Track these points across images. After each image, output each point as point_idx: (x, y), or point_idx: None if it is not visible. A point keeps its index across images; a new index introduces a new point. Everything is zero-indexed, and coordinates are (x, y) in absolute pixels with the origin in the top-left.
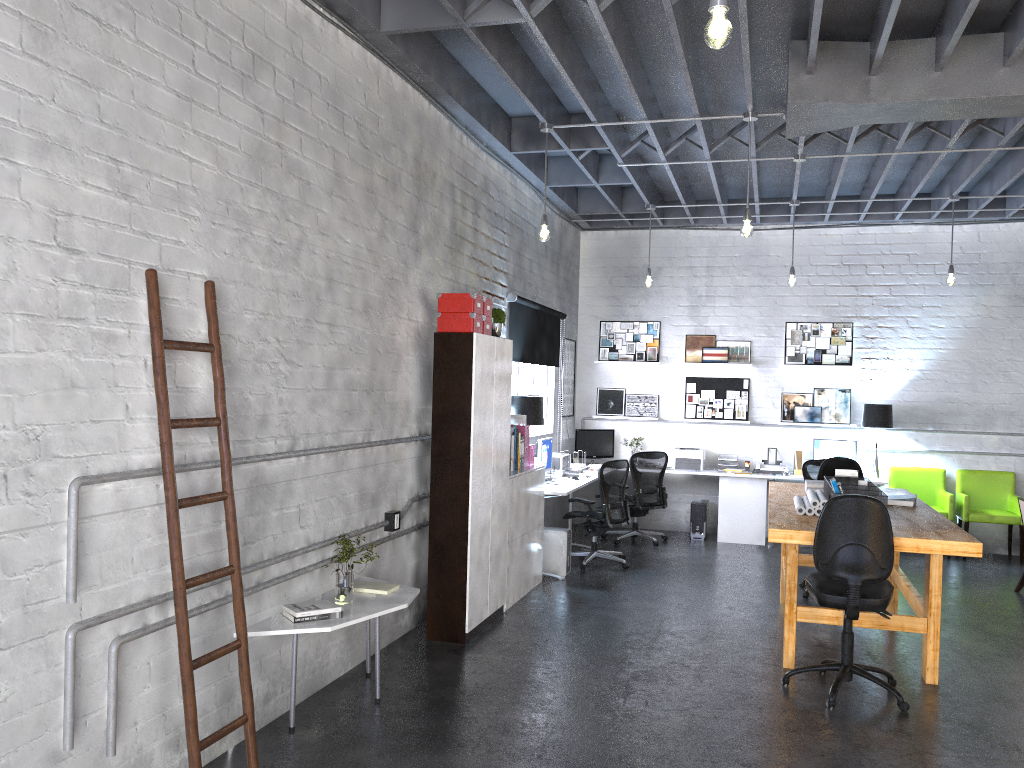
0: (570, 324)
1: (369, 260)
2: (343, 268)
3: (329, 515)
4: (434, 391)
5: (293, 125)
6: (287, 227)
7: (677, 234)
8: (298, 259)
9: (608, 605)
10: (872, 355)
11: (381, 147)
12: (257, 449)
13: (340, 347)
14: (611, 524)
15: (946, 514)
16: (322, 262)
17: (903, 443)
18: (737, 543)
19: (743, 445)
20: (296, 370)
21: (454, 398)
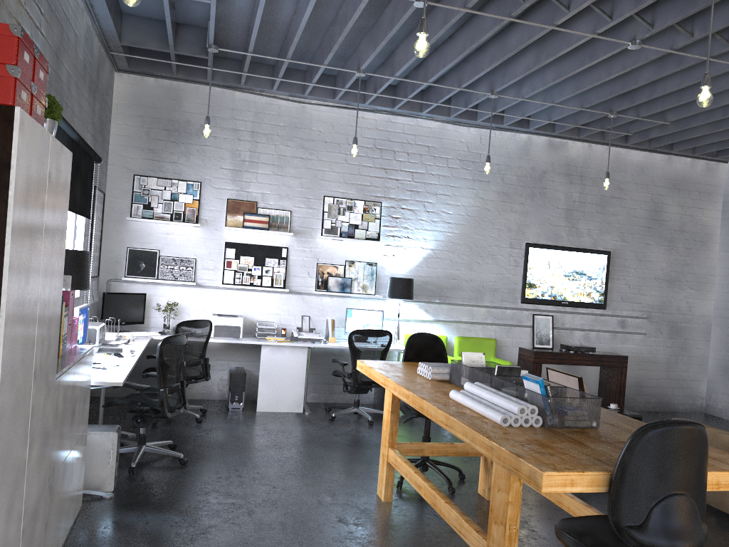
0: (101, 173)
1: None
2: None
3: None
4: None
5: None
6: None
7: (223, 93)
8: None
9: (195, 545)
10: (396, 233)
11: None
12: None
13: None
14: (170, 413)
15: None
16: None
17: (416, 313)
18: (276, 412)
19: (279, 312)
20: None
21: None
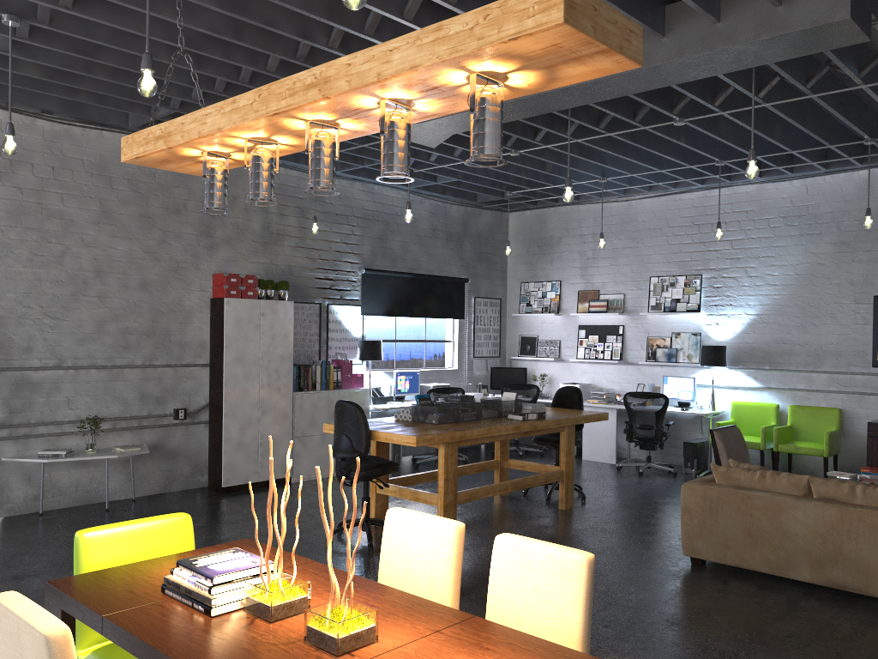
0: (490, 286)
1: (146, 257)
2: (114, 264)
3: (103, 405)
4: (210, 335)
5: (54, 191)
6: (49, 246)
7: (572, 209)
8: (62, 262)
9: None
10: (718, 302)
11: (159, 190)
12: (22, 364)
13: (112, 309)
14: None
15: (758, 444)
16: (89, 262)
17: (744, 380)
18: (596, 461)
19: (620, 381)
20: (62, 322)
21: (217, 339)
